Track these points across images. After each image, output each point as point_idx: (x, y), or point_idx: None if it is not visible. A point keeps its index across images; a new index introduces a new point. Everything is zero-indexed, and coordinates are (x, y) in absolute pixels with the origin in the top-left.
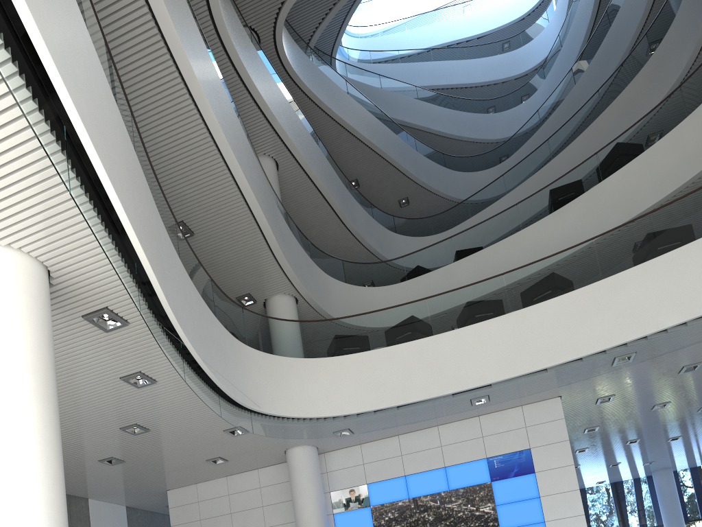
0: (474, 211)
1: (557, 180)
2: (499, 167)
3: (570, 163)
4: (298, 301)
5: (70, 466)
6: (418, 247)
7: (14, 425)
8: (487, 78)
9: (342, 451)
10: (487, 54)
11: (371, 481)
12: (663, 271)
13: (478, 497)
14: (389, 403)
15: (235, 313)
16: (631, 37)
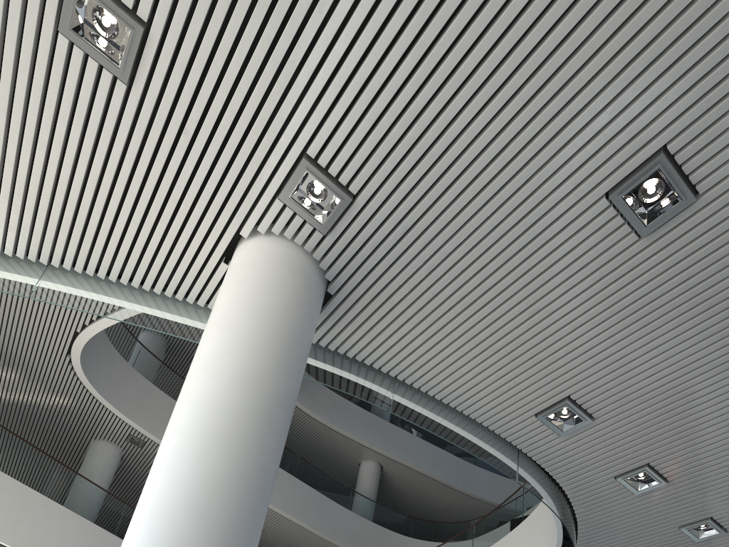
0: None
1: None
2: None
3: None
4: None
5: None
6: None
7: None
8: None
9: None
10: None
11: None
12: None
13: None
14: None
15: None
16: None
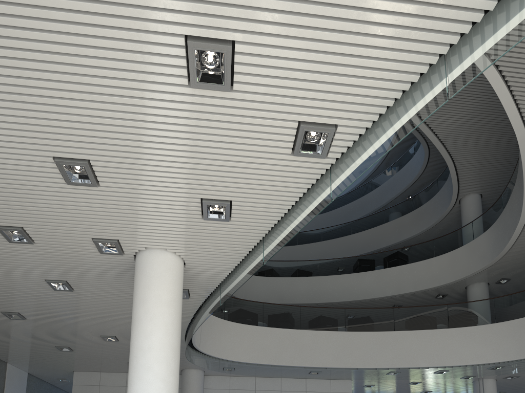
0: (300, 242)
1: (363, 255)
2: None
3: (361, 241)
4: None
5: (29, 344)
6: None
7: (169, 366)
8: None
9: (217, 377)
10: None
11: None
12: (424, 338)
13: None
14: (269, 362)
15: None
16: (402, 188)
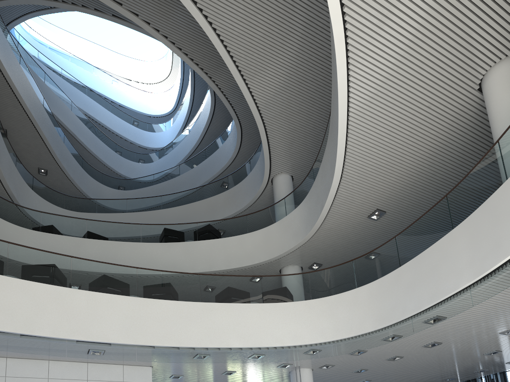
0: (101, 210)
1: (170, 224)
2: (121, 191)
3: (172, 218)
4: None
5: None
6: (49, 210)
7: None
8: (122, 133)
9: None
10: (125, 119)
11: None
12: (235, 313)
13: None
14: (15, 329)
15: None
16: (216, 172)
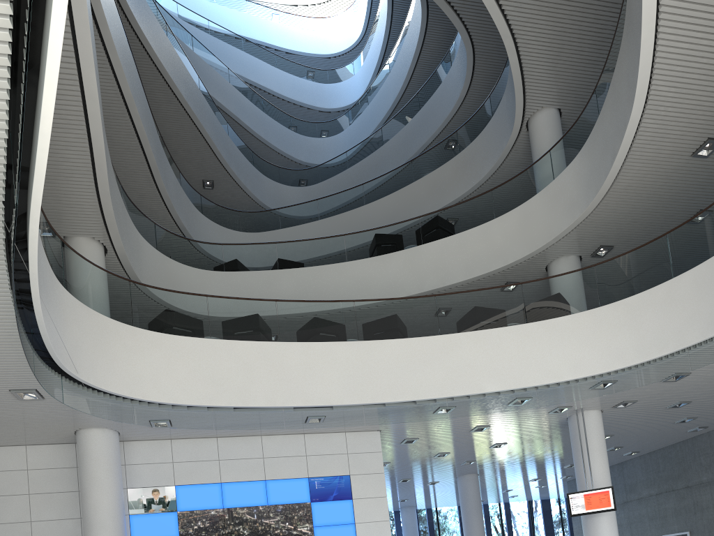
0: (285, 224)
1: (383, 227)
2: (305, 189)
3: (381, 215)
4: (107, 253)
5: None
6: (225, 238)
7: None
8: (295, 97)
9: (147, 443)
10: (296, 74)
11: (181, 483)
12: (488, 343)
13: (296, 516)
14: (229, 402)
15: (53, 243)
16: (437, 127)
